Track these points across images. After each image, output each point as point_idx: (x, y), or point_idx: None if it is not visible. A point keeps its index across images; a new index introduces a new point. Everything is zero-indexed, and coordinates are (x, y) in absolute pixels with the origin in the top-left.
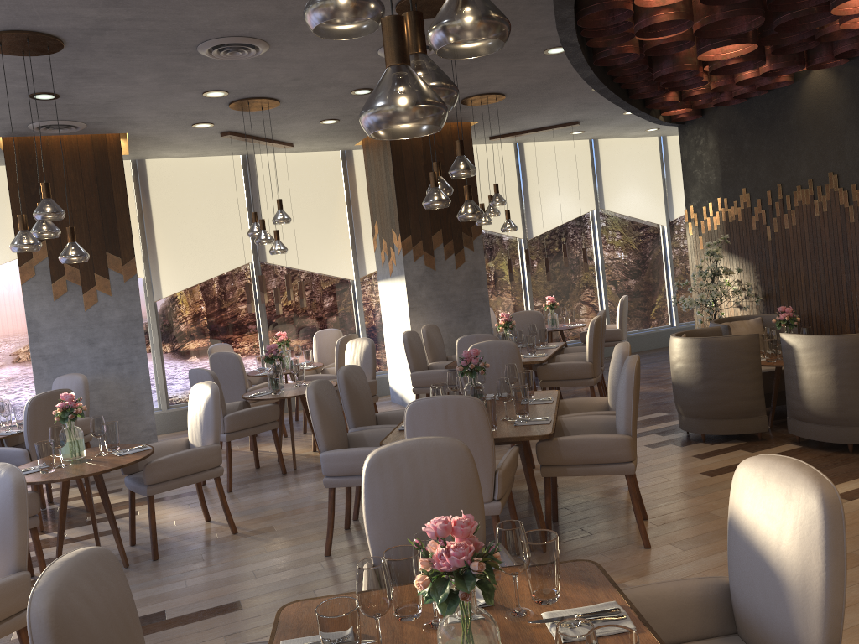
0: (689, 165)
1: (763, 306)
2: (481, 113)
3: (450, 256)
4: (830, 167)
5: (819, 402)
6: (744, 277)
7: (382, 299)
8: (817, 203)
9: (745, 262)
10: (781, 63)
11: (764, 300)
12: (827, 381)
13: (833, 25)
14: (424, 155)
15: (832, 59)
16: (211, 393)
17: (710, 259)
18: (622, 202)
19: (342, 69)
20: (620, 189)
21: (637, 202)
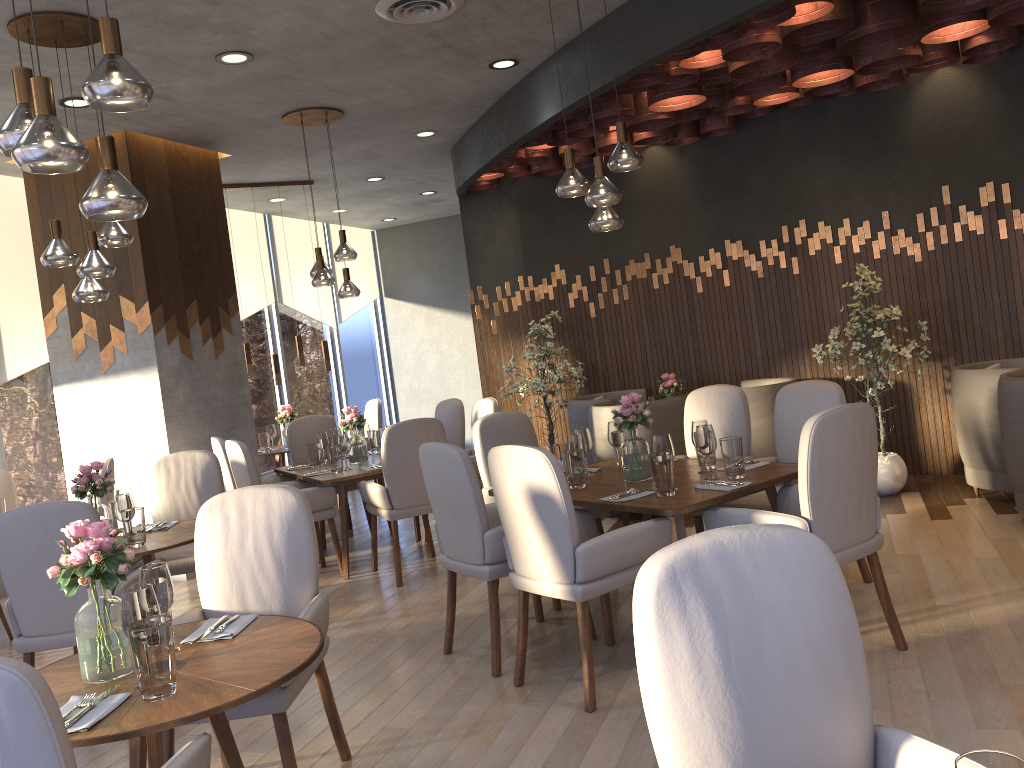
0: (475, 241)
1: (586, 387)
2: (262, 141)
3: (208, 340)
4: (671, 241)
5: (763, 451)
6: (558, 360)
7: (66, 416)
8: (656, 276)
9: (559, 343)
10: (664, 130)
11: (587, 381)
12: (770, 430)
13: (741, 99)
14: (172, 188)
15: (695, 136)
16: (298, 500)
17: (538, 338)
18: (299, 296)
19: (298, 7)
20: (295, 280)
21: (311, 298)
